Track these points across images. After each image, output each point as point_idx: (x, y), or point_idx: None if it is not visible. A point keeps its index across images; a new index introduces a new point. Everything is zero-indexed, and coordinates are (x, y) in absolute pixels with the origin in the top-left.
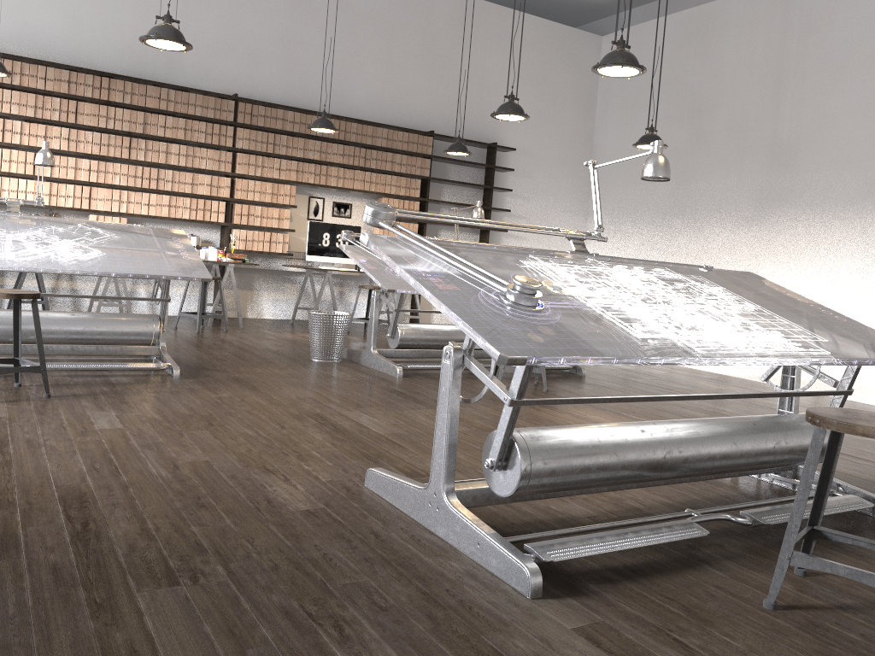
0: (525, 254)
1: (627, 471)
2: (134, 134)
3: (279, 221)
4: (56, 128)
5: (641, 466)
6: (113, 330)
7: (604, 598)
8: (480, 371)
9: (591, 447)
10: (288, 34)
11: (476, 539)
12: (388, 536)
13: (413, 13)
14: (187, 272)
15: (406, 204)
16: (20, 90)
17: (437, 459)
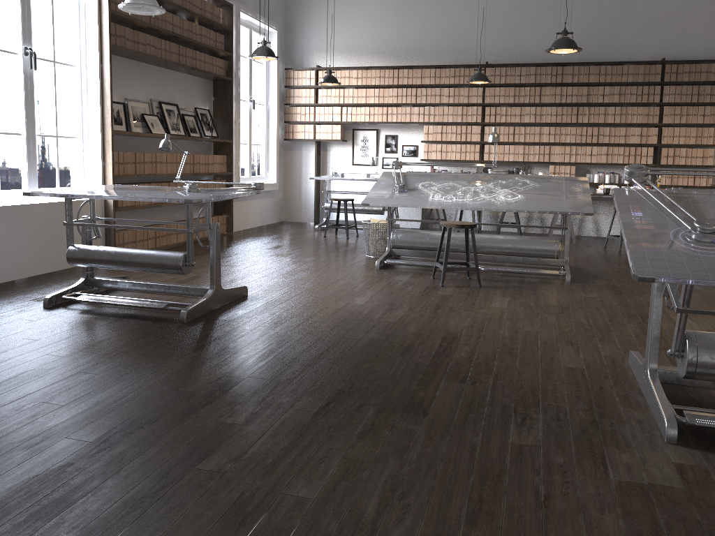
0: None
1: None
2: (580, 104)
3: (703, 159)
4: (527, 108)
5: None
6: (528, 248)
7: None
8: (668, 287)
9: None
10: None
11: (654, 401)
12: (608, 391)
13: None
14: (576, 209)
15: None
16: (505, 86)
17: (647, 346)
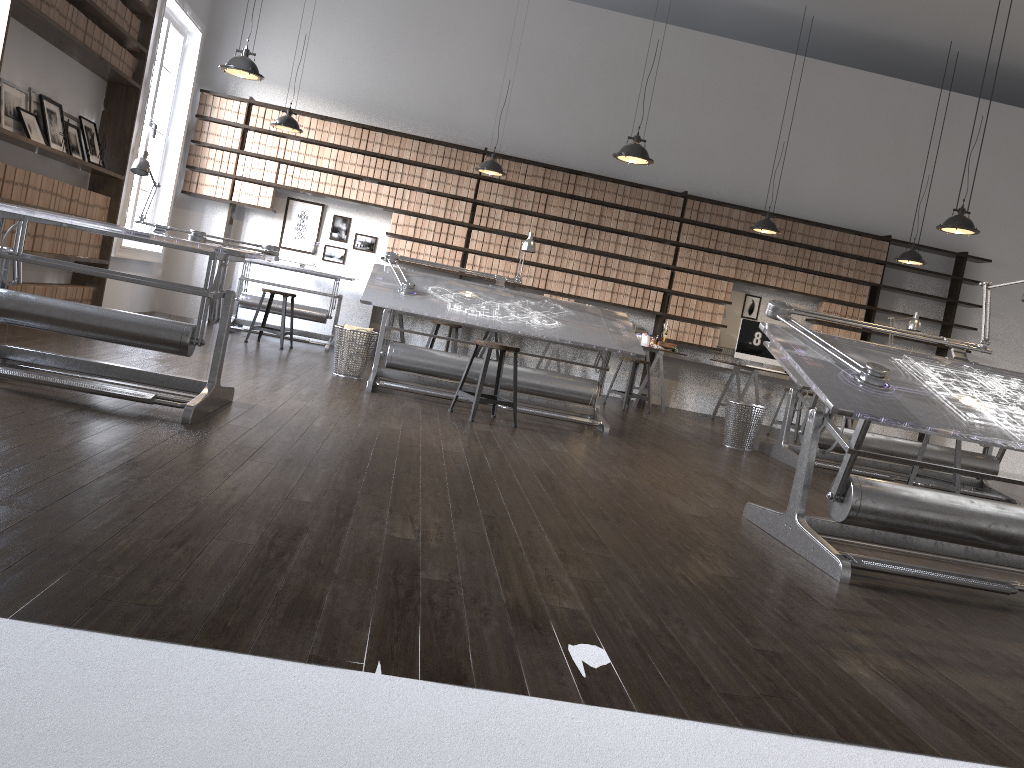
0: (899, 353)
1: (950, 528)
2: (590, 225)
3: (712, 316)
4: (528, 217)
5: (964, 527)
6: (562, 388)
7: (898, 596)
8: (832, 429)
9: (917, 500)
10: (743, 134)
11: (811, 545)
12: (749, 538)
13: (881, 111)
14: (625, 348)
15: (849, 311)
16: (505, 183)
17: (794, 491)
